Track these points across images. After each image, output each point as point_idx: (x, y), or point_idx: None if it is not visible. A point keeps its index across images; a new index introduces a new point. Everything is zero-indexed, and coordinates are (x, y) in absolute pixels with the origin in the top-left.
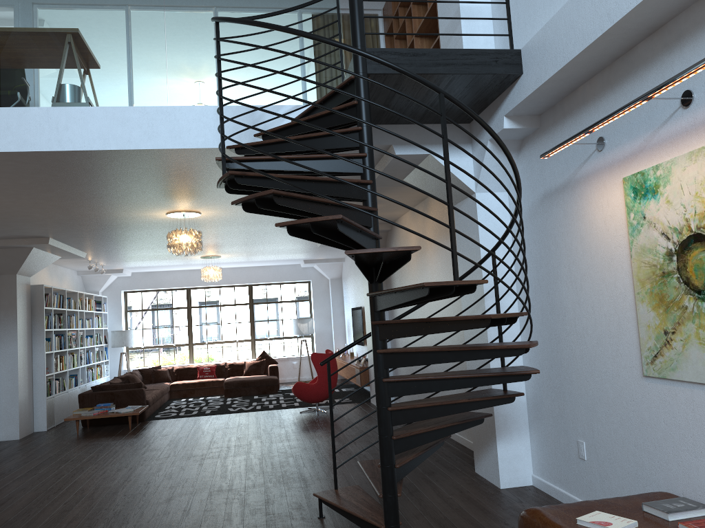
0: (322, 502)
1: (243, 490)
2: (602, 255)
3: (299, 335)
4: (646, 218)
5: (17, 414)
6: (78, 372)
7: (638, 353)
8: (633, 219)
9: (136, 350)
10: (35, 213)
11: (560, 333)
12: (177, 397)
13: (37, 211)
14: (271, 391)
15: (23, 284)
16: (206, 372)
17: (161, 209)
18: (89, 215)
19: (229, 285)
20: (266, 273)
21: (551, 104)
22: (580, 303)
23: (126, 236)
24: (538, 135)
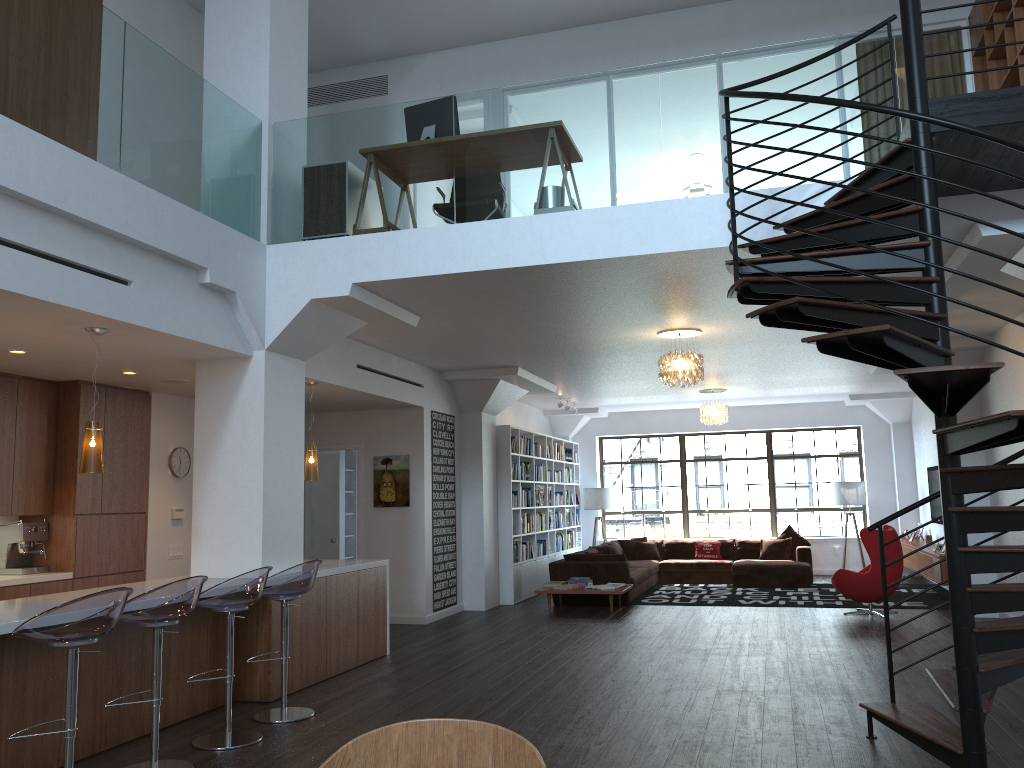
0: (872, 716)
1: (761, 694)
2: None
3: (843, 507)
4: None
5: (482, 579)
6: (546, 538)
7: None
8: None
9: (614, 515)
10: (507, 338)
11: None
12: (668, 581)
13: (509, 335)
14: (800, 583)
15: (488, 424)
16: (707, 550)
17: (651, 327)
18: (565, 338)
19: (738, 431)
20: (792, 414)
21: None
22: None
23: (605, 363)
24: None
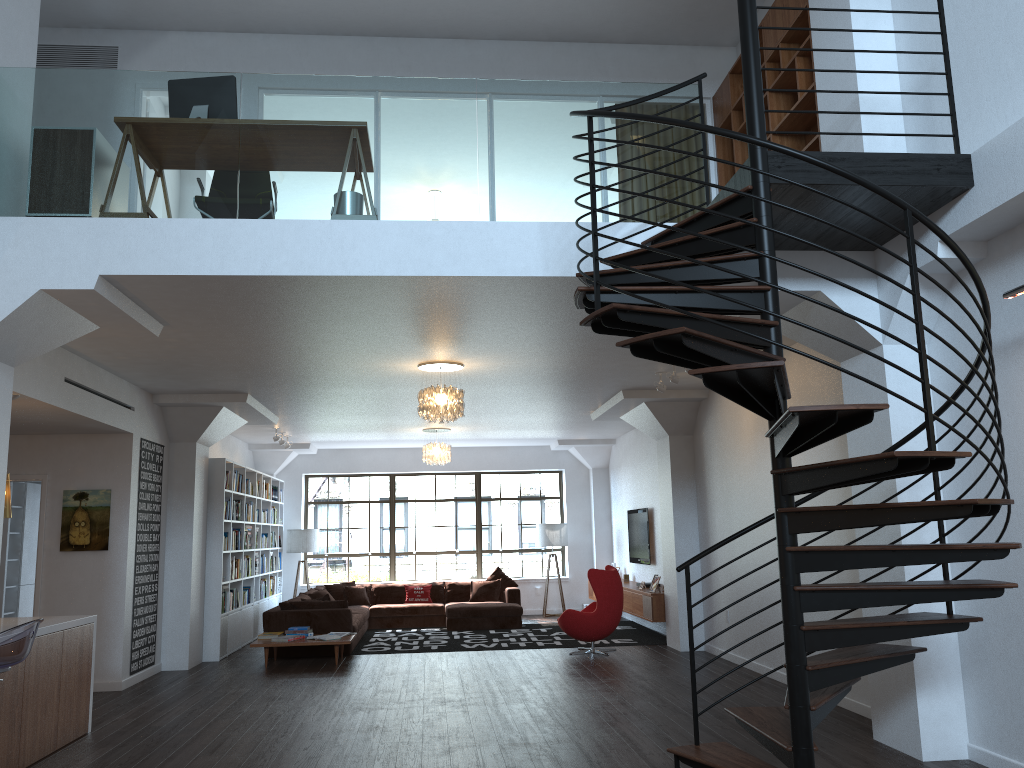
0: (681, 761)
1: (546, 745)
2: None
3: (545, 548)
4: None
5: (187, 634)
6: (251, 584)
7: None
8: None
9: (317, 558)
10: (254, 359)
11: (1020, 539)
12: (379, 627)
13: (259, 356)
14: (513, 625)
15: (202, 456)
16: (418, 593)
17: (416, 358)
18: (319, 364)
19: (449, 472)
20: (502, 456)
21: (1009, 226)
22: None
23: (346, 395)
24: (982, 267)
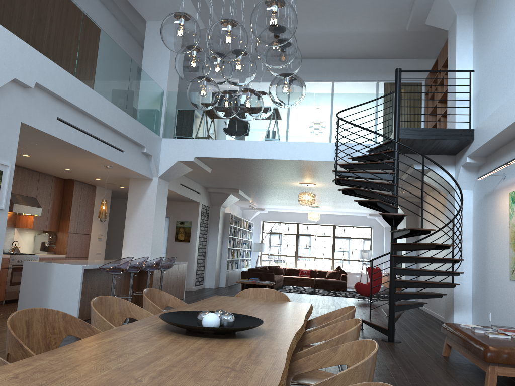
0: (363, 322)
1: None
2: (501, 226)
3: (362, 260)
4: (514, 211)
5: (214, 275)
6: (238, 261)
7: (509, 270)
8: (511, 211)
9: (265, 255)
10: (241, 179)
11: (486, 261)
12: (287, 285)
13: (242, 178)
14: (341, 289)
15: (222, 211)
16: (304, 273)
17: (297, 182)
18: (263, 182)
19: (322, 224)
20: (345, 219)
21: (489, 153)
22: (493, 247)
23: (275, 192)
24: (485, 166)
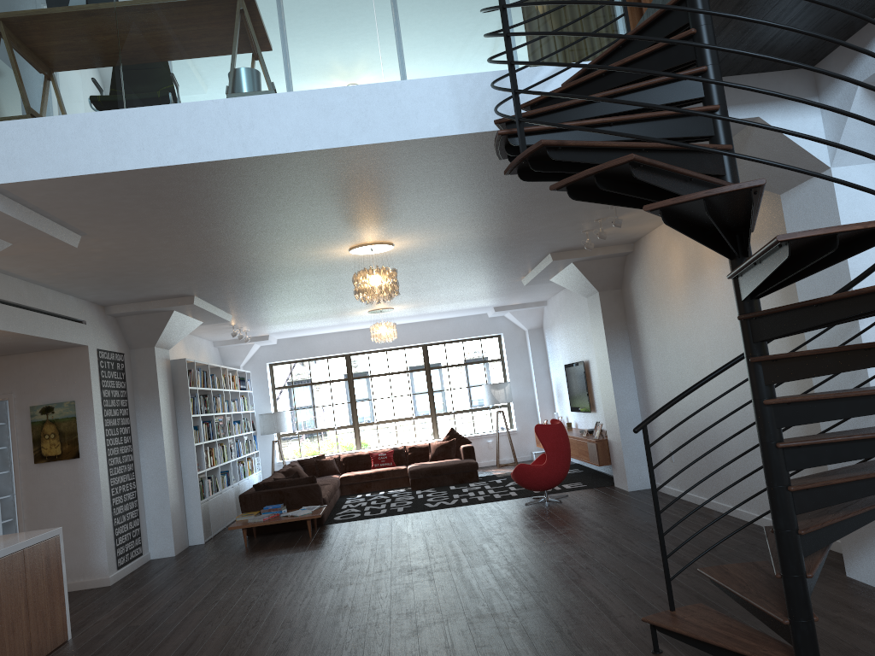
0: (658, 630)
1: (513, 615)
2: None
3: (492, 406)
4: None
5: (170, 524)
6: (229, 468)
7: None
8: None
9: (290, 436)
10: (187, 260)
11: None
12: (350, 493)
13: (190, 257)
14: (470, 479)
15: (162, 359)
16: (382, 459)
17: (345, 242)
18: (252, 259)
19: (398, 347)
20: (445, 328)
21: None
22: None
23: (288, 287)
24: None
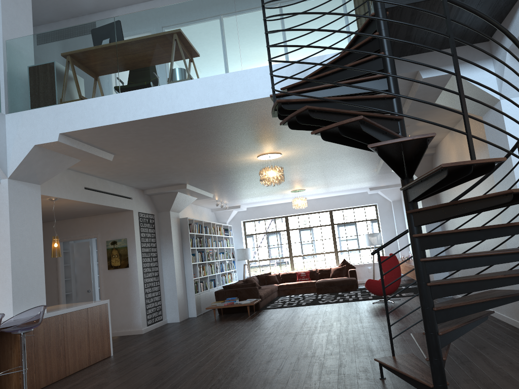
0: (382, 365)
1: (322, 357)
2: None
3: (371, 247)
4: None
5: (177, 304)
6: (215, 278)
7: None
8: None
9: (254, 262)
10: (172, 165)
11: None
12: (283, 295)
13: (173, 164)
14: (351, 289)
15: (175, 217)
16: (303, 276)
17: (252, 153)
18: (206, 163)
19: (315, 212)
20: (341, 200)
21: None
22: None
23: (235, 178)
24: None
